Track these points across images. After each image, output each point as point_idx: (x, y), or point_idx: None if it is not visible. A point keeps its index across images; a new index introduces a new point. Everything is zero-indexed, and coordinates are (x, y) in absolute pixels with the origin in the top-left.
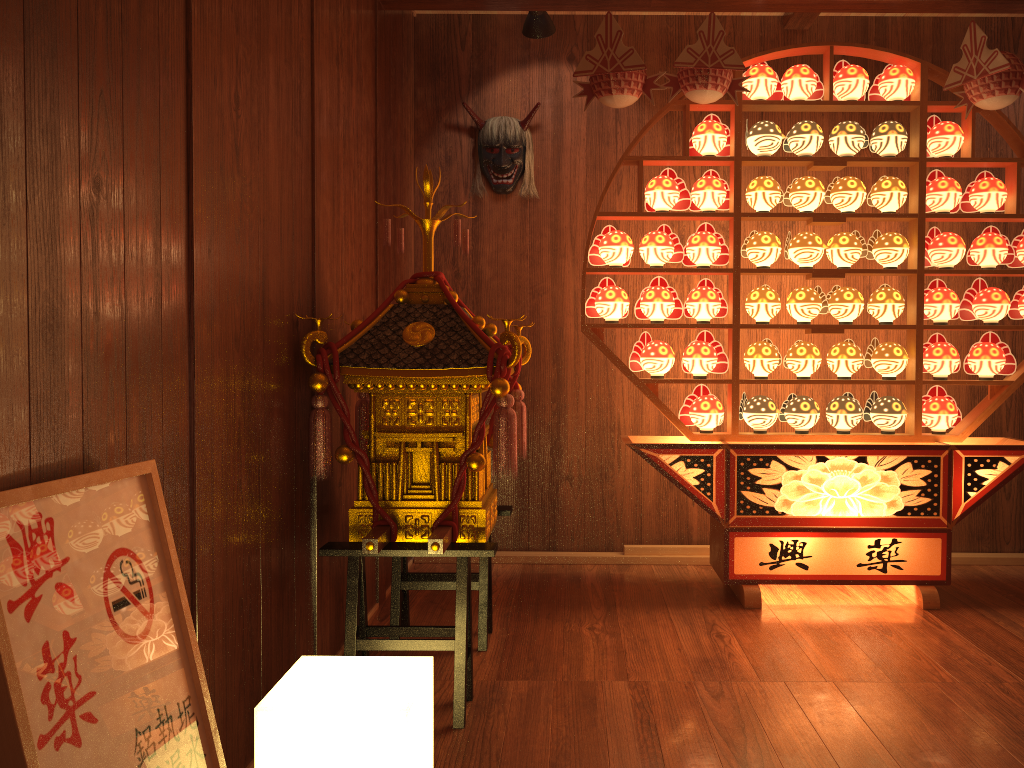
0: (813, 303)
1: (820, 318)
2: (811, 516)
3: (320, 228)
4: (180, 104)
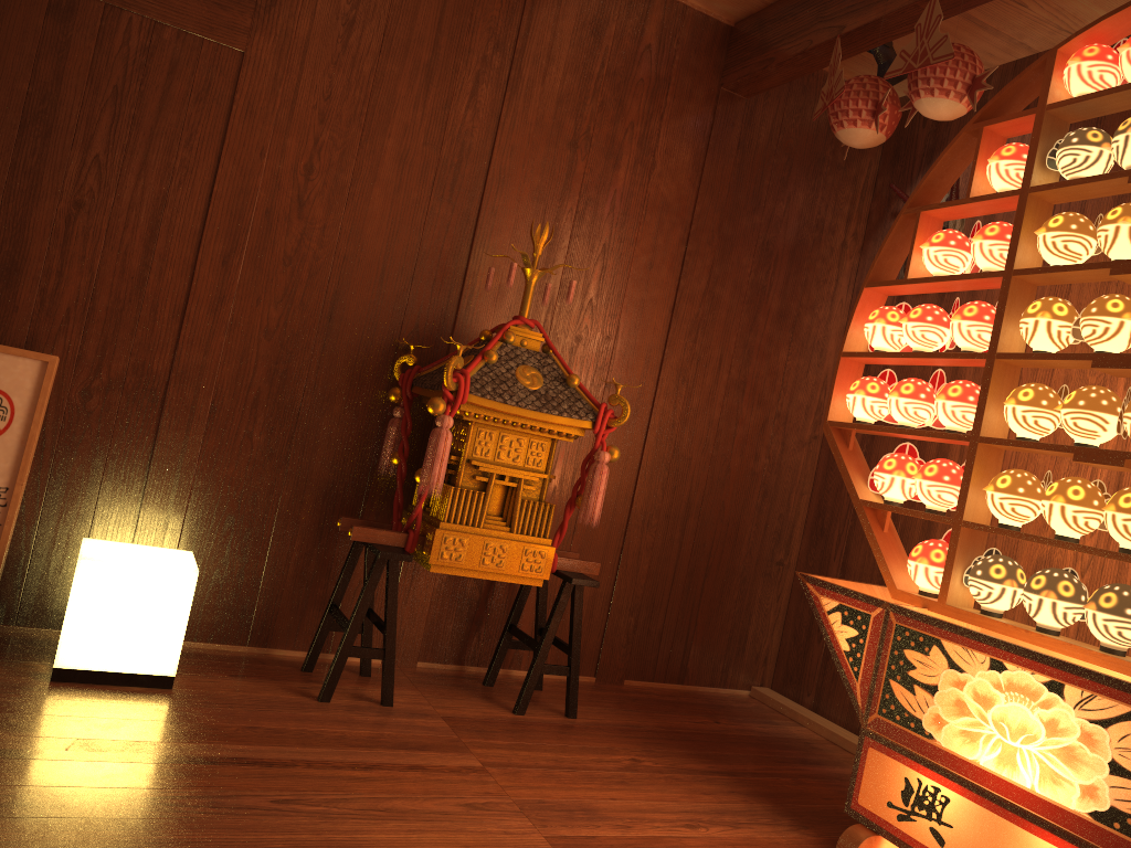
0: (1081, 410)
1: None
2: (964, 758)
3: (479, 281)
4: (206, 167)
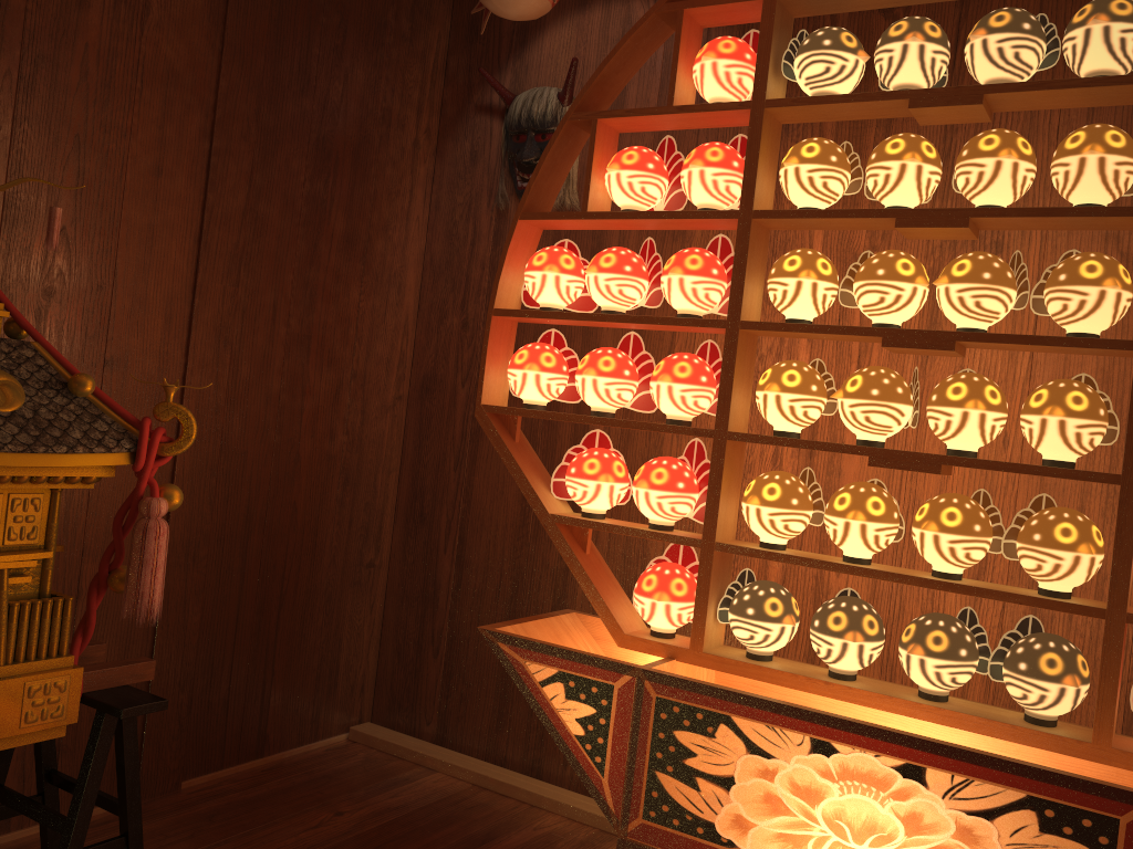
0: (876, 401)
1: None
2: None
3: None
4: None
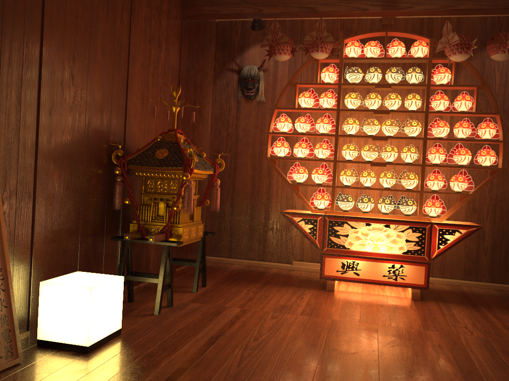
0: (371, 152)
1: (393, 161)
2: (362, 251)
3: (131, 109)
4: (36, 58)
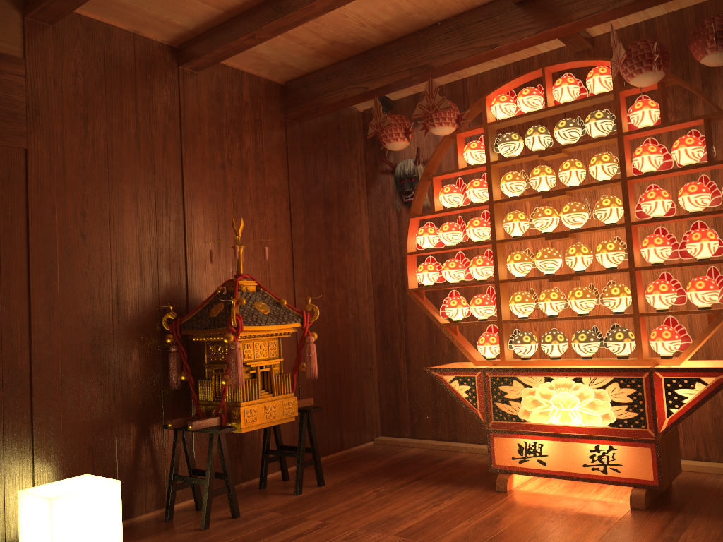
0: (546, 259)
1: (624, 265)
2: (544, 424)
3: (194, 257)
4: (20, 227)
